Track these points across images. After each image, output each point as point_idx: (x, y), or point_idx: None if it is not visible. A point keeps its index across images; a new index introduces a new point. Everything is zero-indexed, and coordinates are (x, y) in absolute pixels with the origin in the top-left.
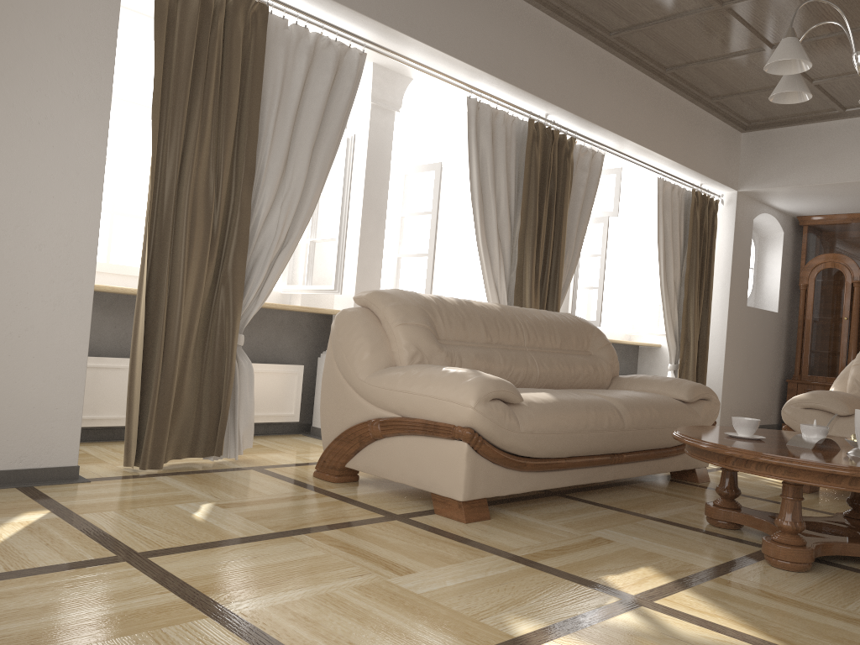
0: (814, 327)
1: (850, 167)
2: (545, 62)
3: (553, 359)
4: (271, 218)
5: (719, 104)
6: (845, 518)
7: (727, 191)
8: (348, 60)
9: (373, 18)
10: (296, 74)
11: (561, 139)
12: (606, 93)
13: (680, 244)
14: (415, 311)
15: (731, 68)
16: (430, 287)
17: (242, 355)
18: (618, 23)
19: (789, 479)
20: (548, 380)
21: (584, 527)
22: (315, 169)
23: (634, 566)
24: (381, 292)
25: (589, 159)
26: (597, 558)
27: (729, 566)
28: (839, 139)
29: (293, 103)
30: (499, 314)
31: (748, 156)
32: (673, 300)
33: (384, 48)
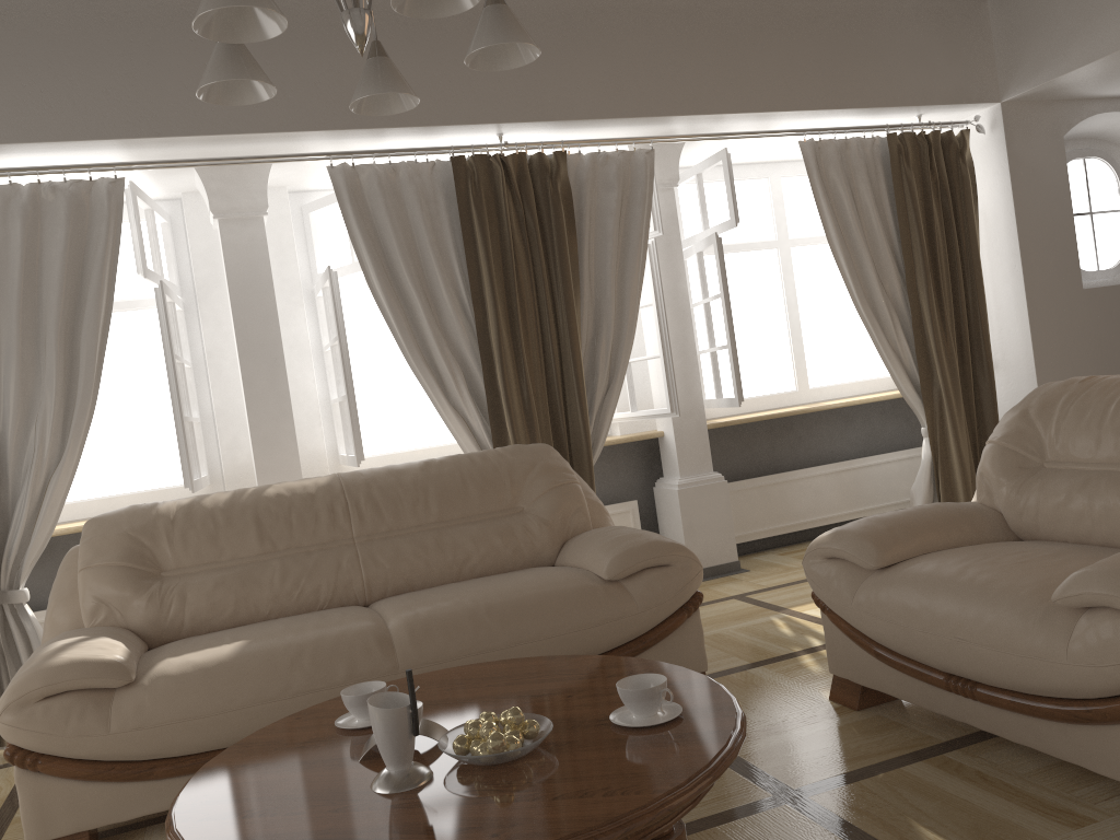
0: None
1: None
2: (442, 69)
3: (405, 546)
4: (33, 435)
5: None
6: None
7: (987, 108)
8: (98, 197)
9: (83, 139)
10: (13, 247)
11: (535, 162)
12: (599, 63)
13: (890, 230)
14: (113, 542)
15: None
16: (353, 442)
17: (26, 614)
18: None
19: None
20: (394, 580)
21: None
22: (80, 354)
23: None
24: (93, 520)
25: (616, 169)
26: None
27: None
28: None
29: (15, 286)
30: (305, 499)
31: (1004, 37)
32: (891, 326)
33: (136, 163)
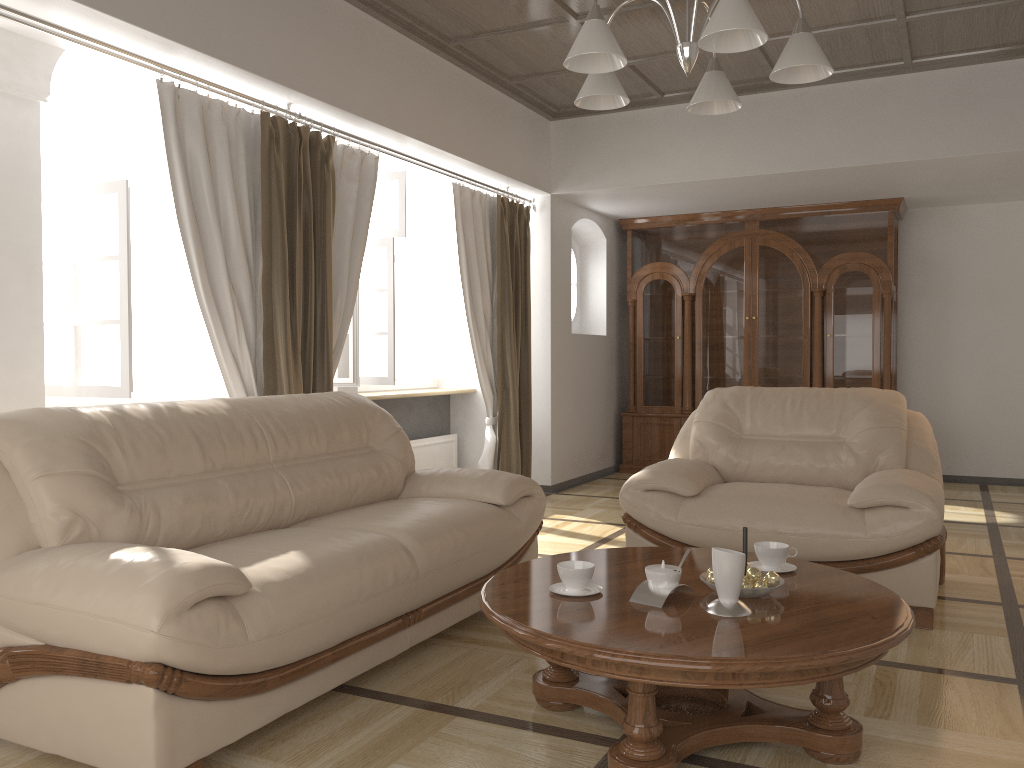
0: (646, 349)
1: (673, 165)
2: (277, 29)
3: (315, 474)
4: None
5: (521, 86)
6: None
7: (539, 195)
8: None
9: None
10: None
11: (314, 139)
12: (372, 73)
13: (488, 266)
14: (69, 447)
15: (531, 42)
16: (128, 371)
17: None
18: None
19: (638, 678)
20: (311, 505)
21: (361, 767)
22: None
23: None
24: (7, 420)
25: (358, 165)
26: None
27: None
28: (659, 131)
29: None
30: (226, 420)
31: (560, 151)
32: (484, 338)
33: None
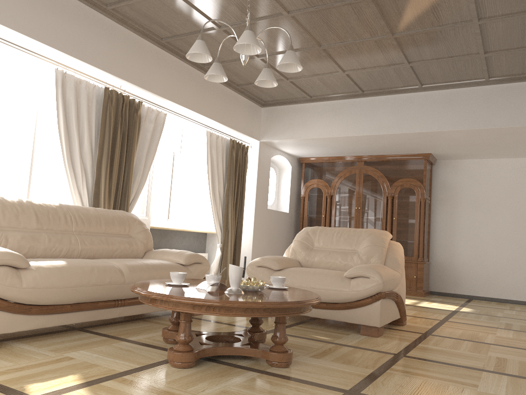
0: (308, 221)
1: (315, 129)
2: (115, 52)
3: (95, 240)
4: None
5: (243, 89)
6: (246, 331)
7: (254, 141)
8: None
9: None
10: None
11: (131, 102)
12: (163, 76)
13: (223, 171)
14: None
15: (241, 67)
16: (27, 193)
17: None
18: (165, 33)
19: (175, 309)
20: (90, 253)
21: (65, 350)
22: None
23: (66, 375)
24: None
25: (155, 116)
26: (43, 372)
27: (140, 368)
28: (310, 114)
29: None
30: (53, 210)
31: (265, 121)
32: (218, 204)
33: None
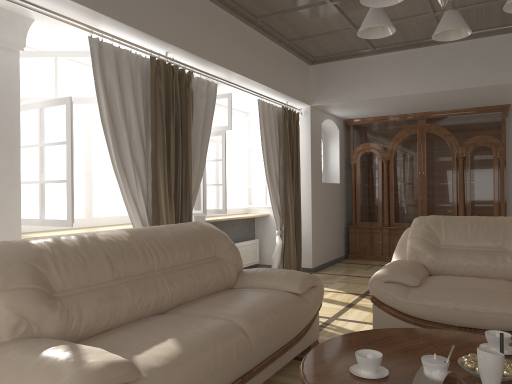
0: (361, 190)
1: (380, 87)
2: (159, 8)
3: (183, 276)
4: None
5: (295, 45)
6: None
7: (304, 106)
8: None
9: None
10: None
11: (181, 73)
12: (214, 35)
13: (277, 146)
14: (19, 269)
15: (303, 17)
16: (71, 210)
17: None
18: None
19: None
20: (181, 297)
21: None
22: None
23: None
24: None
25: (206, 88)
26: None
27: None
28: (372, 69)
29: None
30: (127, 244)
31: (315, 81)
32: (275, 186)
33: None
